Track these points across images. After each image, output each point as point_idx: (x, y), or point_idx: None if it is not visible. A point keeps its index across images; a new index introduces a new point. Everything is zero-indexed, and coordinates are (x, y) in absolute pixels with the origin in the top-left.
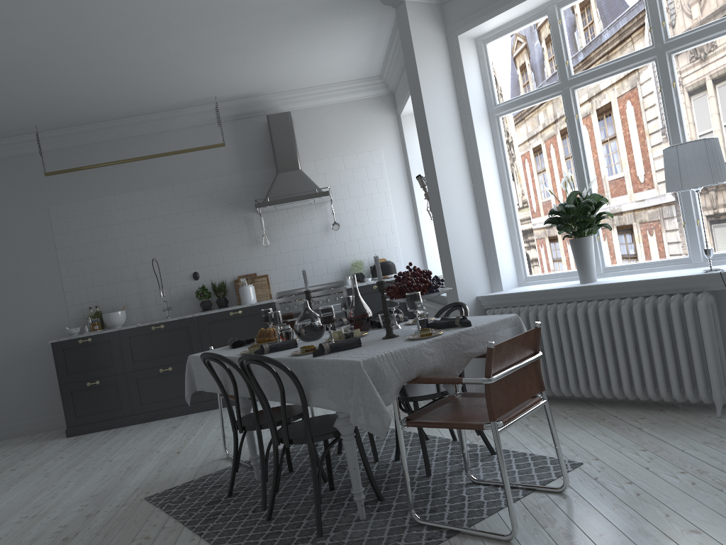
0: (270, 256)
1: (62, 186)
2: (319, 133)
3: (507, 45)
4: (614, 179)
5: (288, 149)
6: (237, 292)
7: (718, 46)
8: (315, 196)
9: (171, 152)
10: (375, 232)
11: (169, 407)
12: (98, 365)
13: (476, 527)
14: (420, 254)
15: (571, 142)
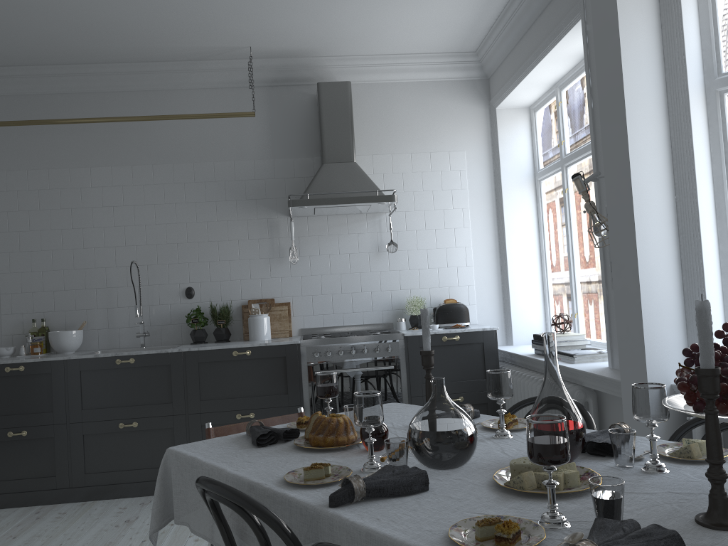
0: (296, 277)
1: (18, 147)
2: (383, 118)
3: None
4: None
5: (342, 132)
6: (244, 321)
7: None
8: (375, 200)
9: (179, 115)
10: (443, 261)
11: (125, 482)
12: (29, 408)
13: None
14: (500, 299)
15: None
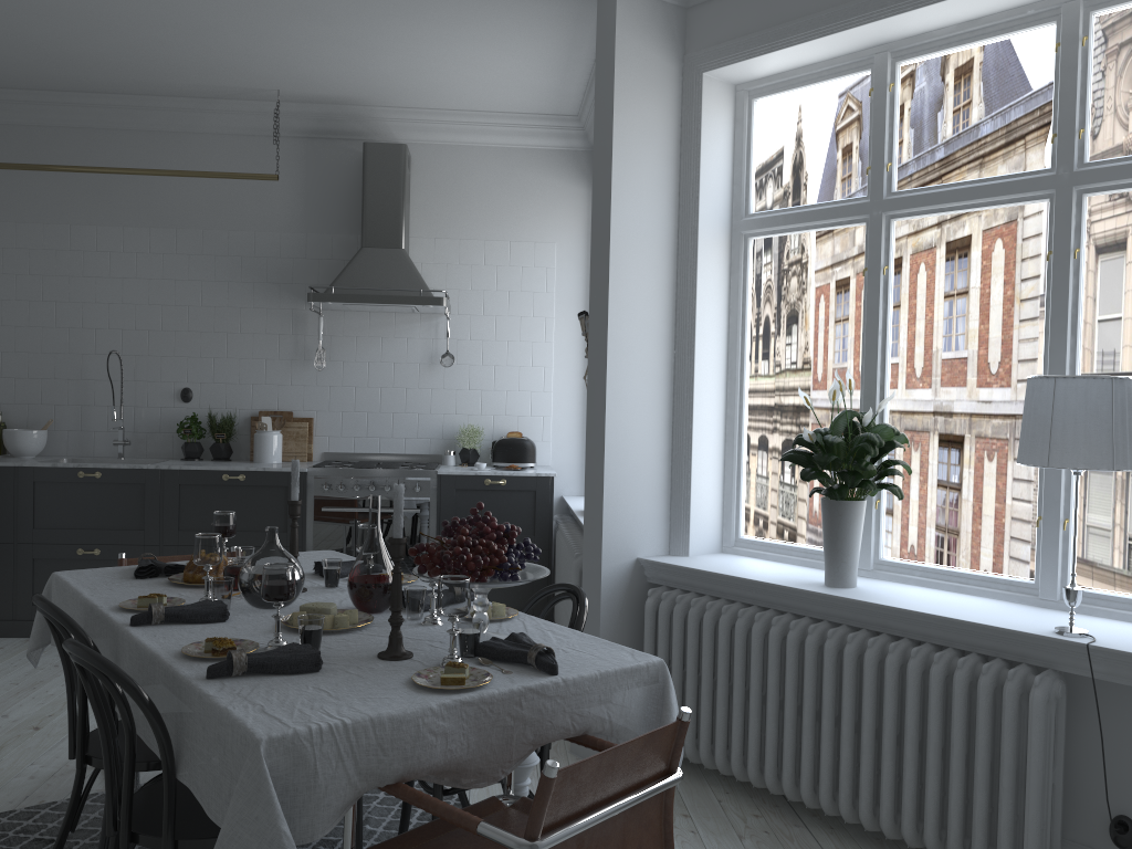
0: (324, 387)
1: None
2: (453, 192)
3: (790, 109)
4: (928, 403)
5: (390, 209)
6: (252, 437)
7: None
8: (417, 301)
9: (181, 171)
10: (515, 383)
11: None
12: None
13: None
14: (584, 437)
15: (866, 316)
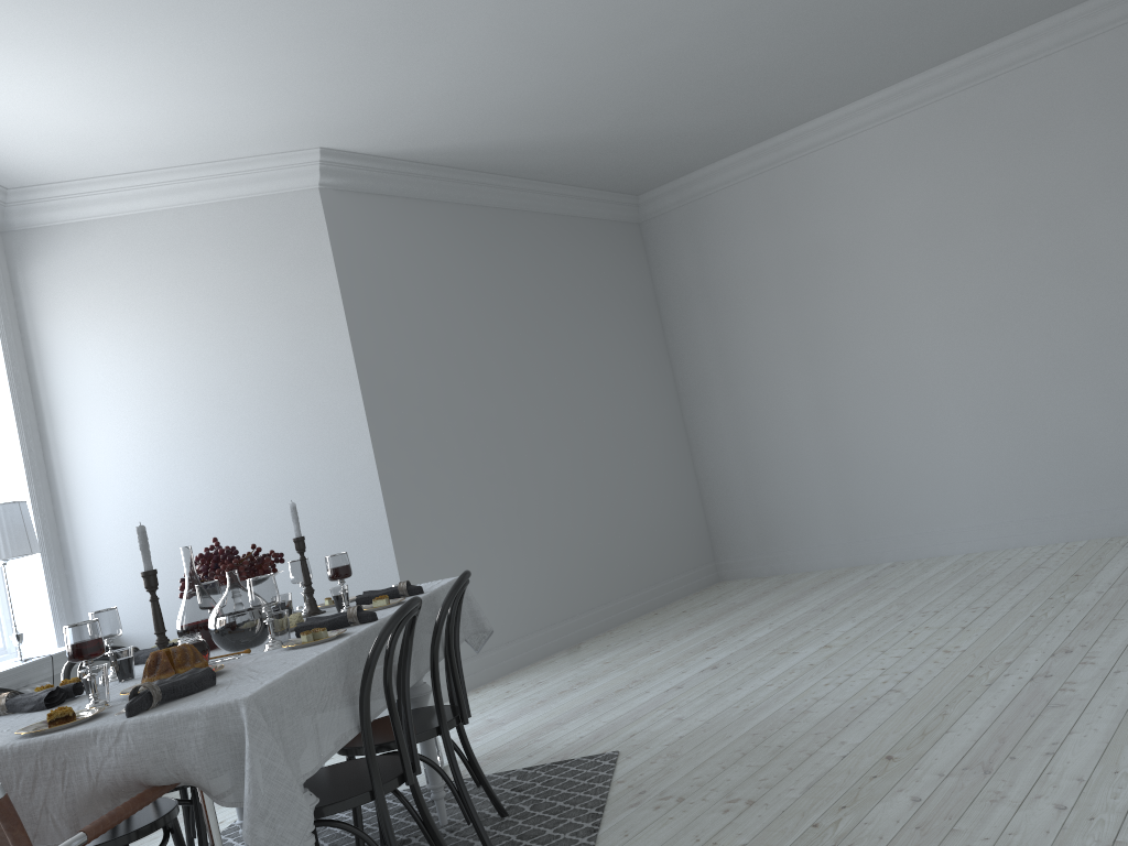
0: None
1: None
2: None
3: None
4: None
5: None
6: None
7: None
8: None
9: None
10: None
11: None
12: None
13: (424, 784)
14: None
15: None
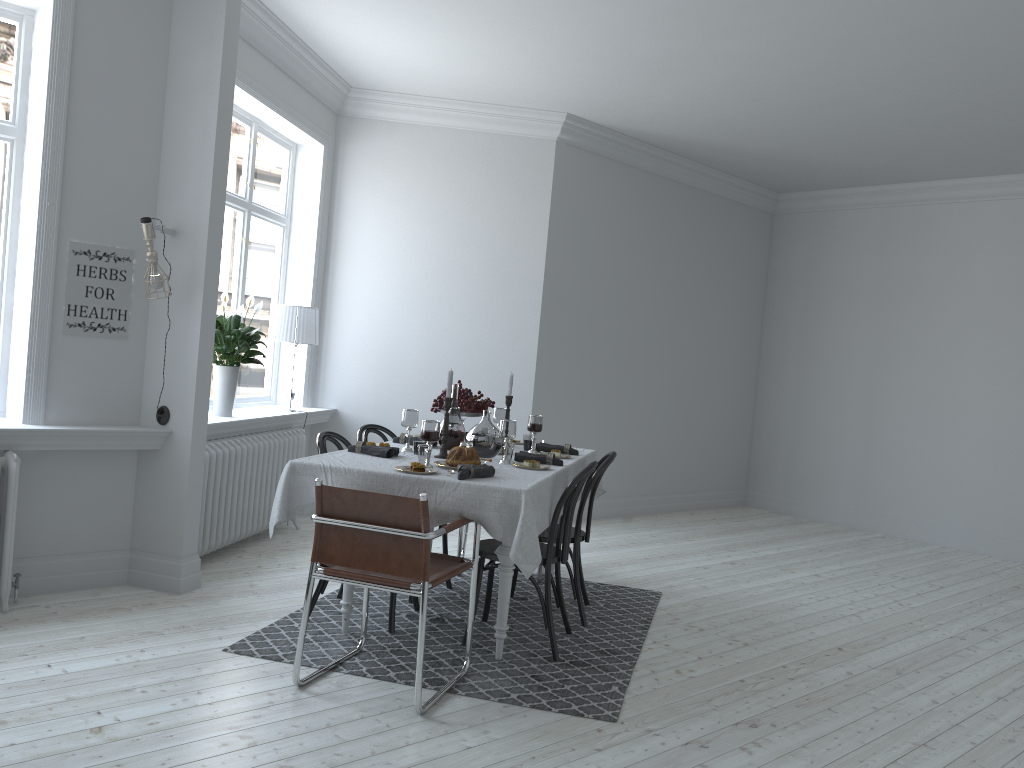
0: None
1: None
2: None
3: None
4: None
5: None
6: None
7: (263, 227)
8: None
9: None
10: None
11: None
12: None
13: None
14: None
15: None
